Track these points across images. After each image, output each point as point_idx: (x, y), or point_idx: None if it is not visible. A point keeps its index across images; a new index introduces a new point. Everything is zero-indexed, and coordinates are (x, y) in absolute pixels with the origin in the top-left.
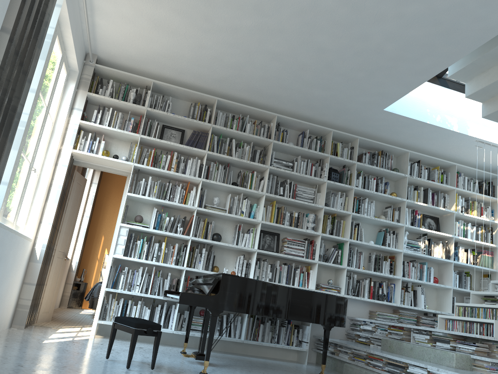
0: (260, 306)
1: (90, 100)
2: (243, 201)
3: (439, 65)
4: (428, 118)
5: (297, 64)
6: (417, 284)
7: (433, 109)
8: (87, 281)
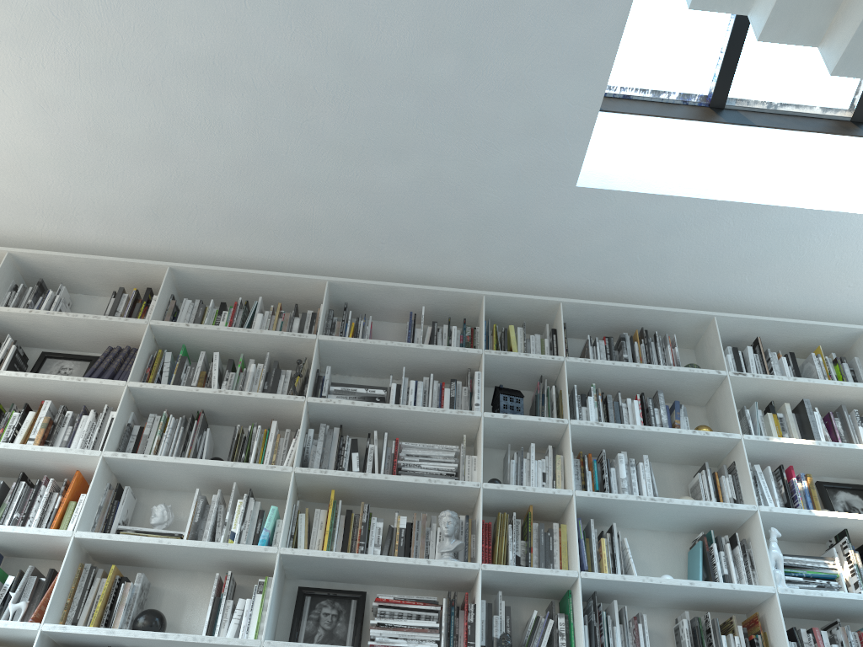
0: None
1: None
2: (237, 504)
3: None
4: (714, 190)
5: (280, 84)
6: None
7: (723, 170)
8: None
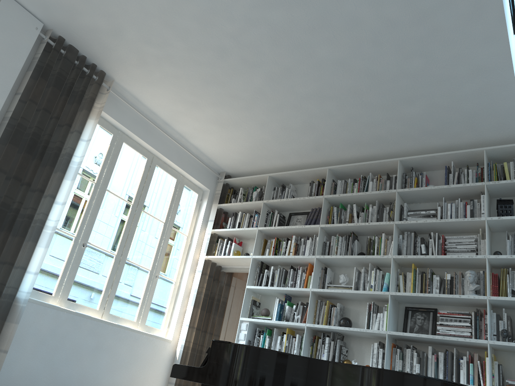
0: (260, 382)
1: (228, 211)
2: (372, 273)
3: None
4: None
5: (345, 92)
6: None
7: None
8: None
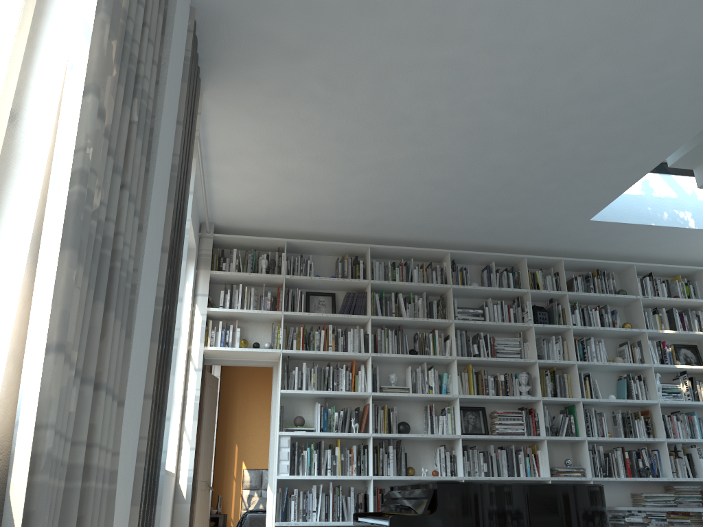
0: (494, 517)
1: (213, 279)
2: (429, 373)
3: (655, 158)
4: (651, 219)
5: (468, 188)
6: (689, 444)
7: (655, 205)
8: (226, 511)
